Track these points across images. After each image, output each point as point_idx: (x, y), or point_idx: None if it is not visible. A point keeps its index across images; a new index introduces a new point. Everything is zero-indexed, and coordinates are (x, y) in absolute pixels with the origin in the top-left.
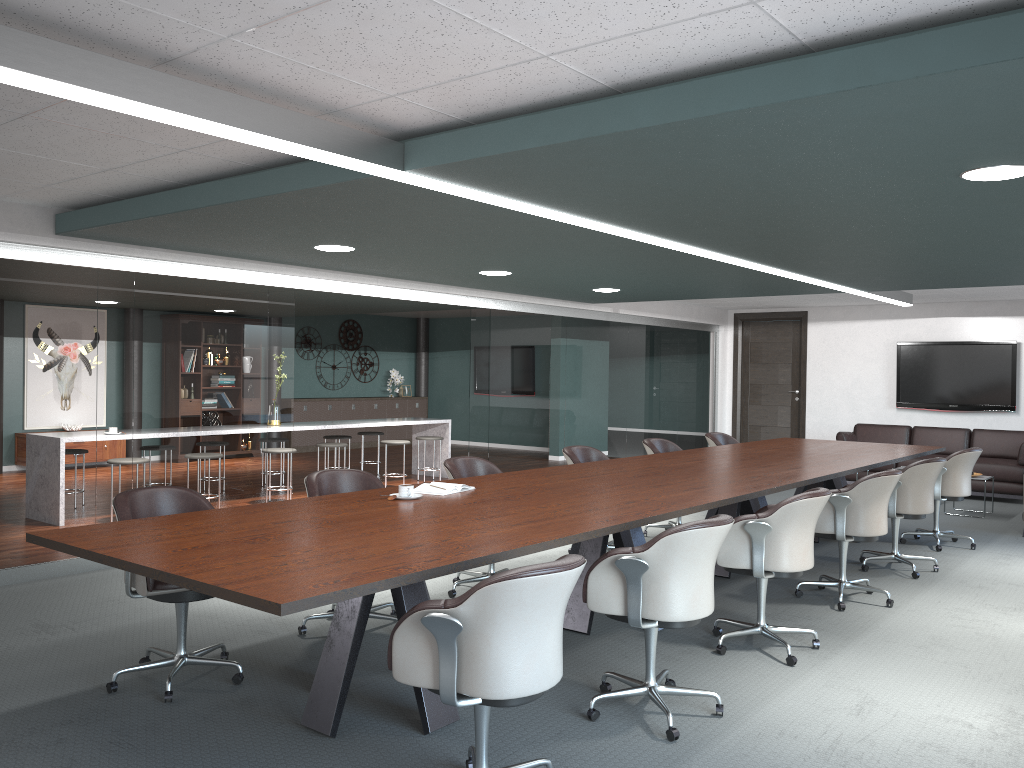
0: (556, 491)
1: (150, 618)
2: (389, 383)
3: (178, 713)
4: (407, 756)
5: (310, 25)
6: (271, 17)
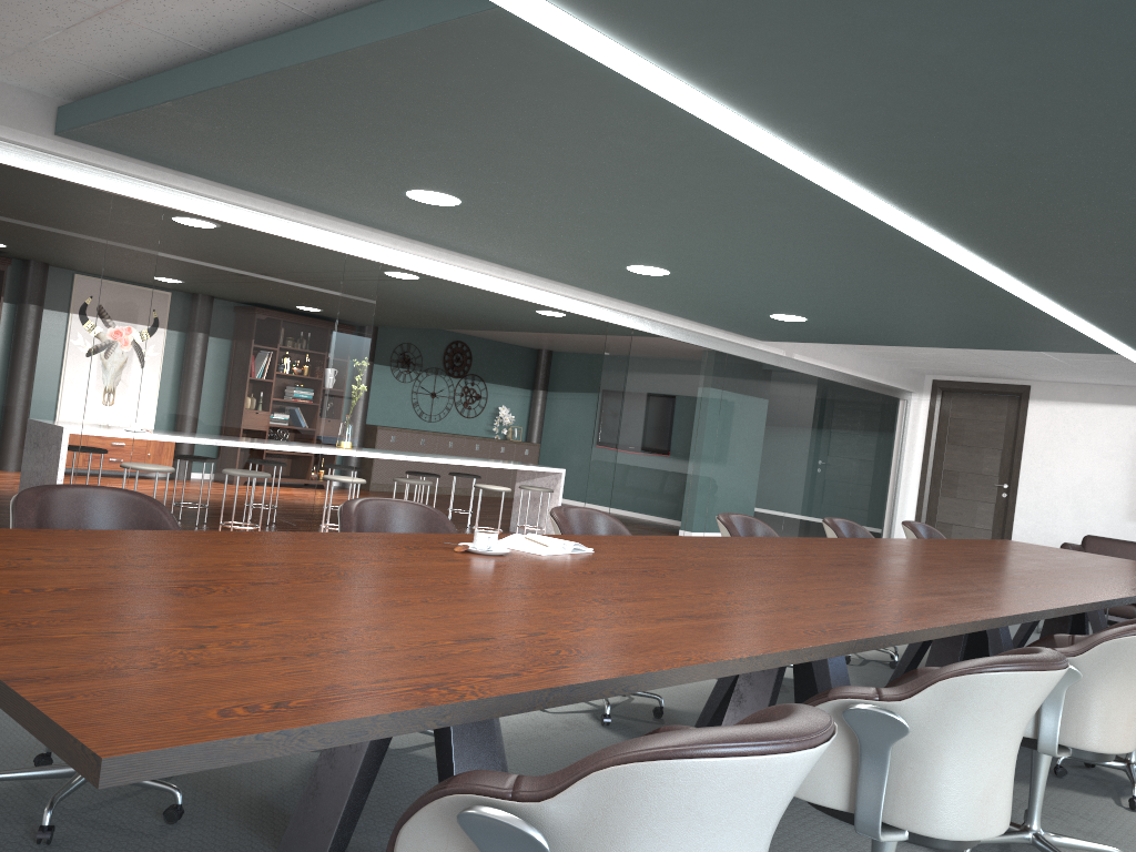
0: (720, 571)
1: None
2: (496, 422)
3: None
4: None
5: None
6: None
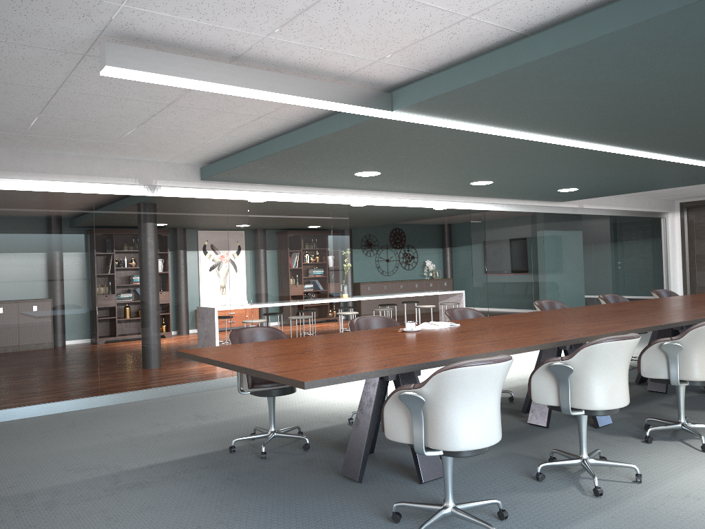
0: (517, 325)
1: (260, 412)
2: (425, 269)
3: (268, 465)
4: (406, 496)
5: (312, 20)
6: (288, 19)
